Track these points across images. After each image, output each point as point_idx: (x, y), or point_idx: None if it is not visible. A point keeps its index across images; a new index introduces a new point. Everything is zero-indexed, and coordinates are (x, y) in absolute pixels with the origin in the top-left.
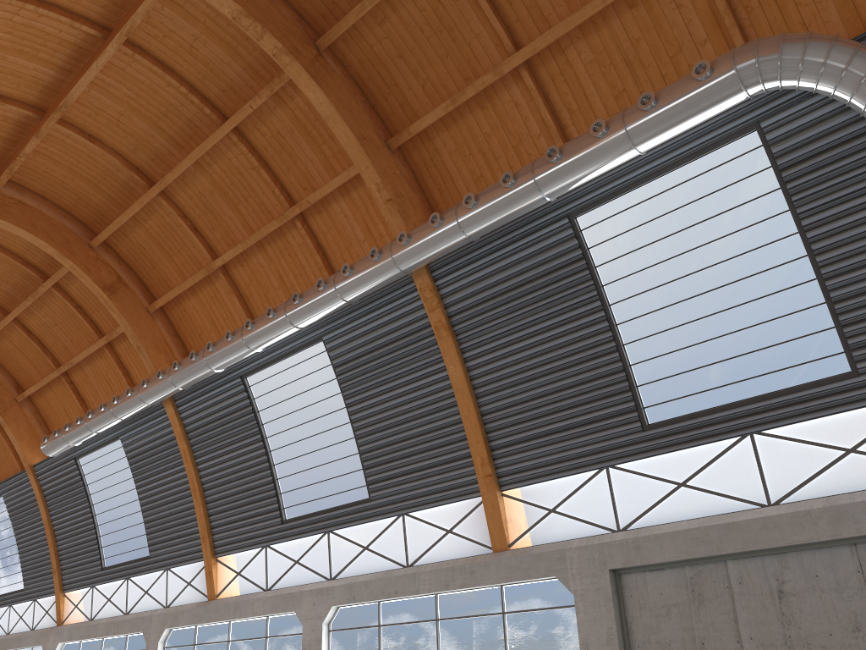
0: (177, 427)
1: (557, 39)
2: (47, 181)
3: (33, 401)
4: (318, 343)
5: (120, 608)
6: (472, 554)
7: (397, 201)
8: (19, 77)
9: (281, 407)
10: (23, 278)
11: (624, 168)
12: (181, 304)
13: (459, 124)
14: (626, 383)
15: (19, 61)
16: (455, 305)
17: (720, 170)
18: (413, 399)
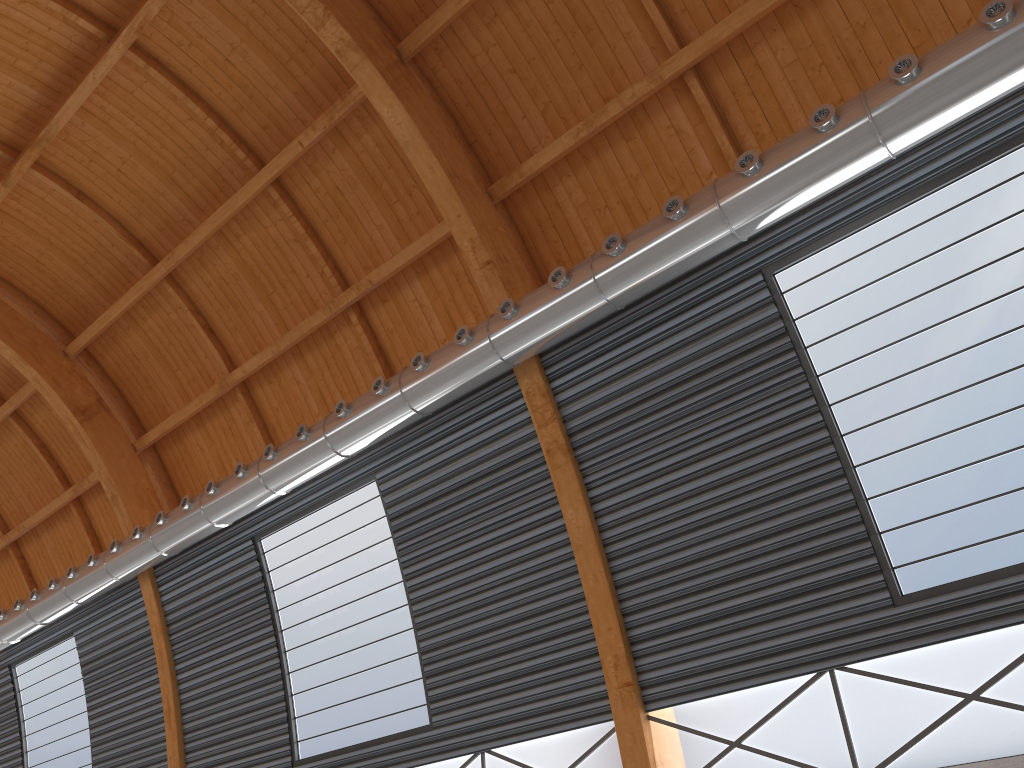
0: (154, 616)
1: (742, 33)
2: (17, 260)
3: None
4: (368, 484)
5: None
6: None
7: (500, 266)
8: None
9: (306, 583)
10: None
11: (854, 191)
12: (181, 440)
13: (593, 165)
14: (861, 528)
15: None
16: (579, 416)
17: (1013, 186)
18: (508, 564)
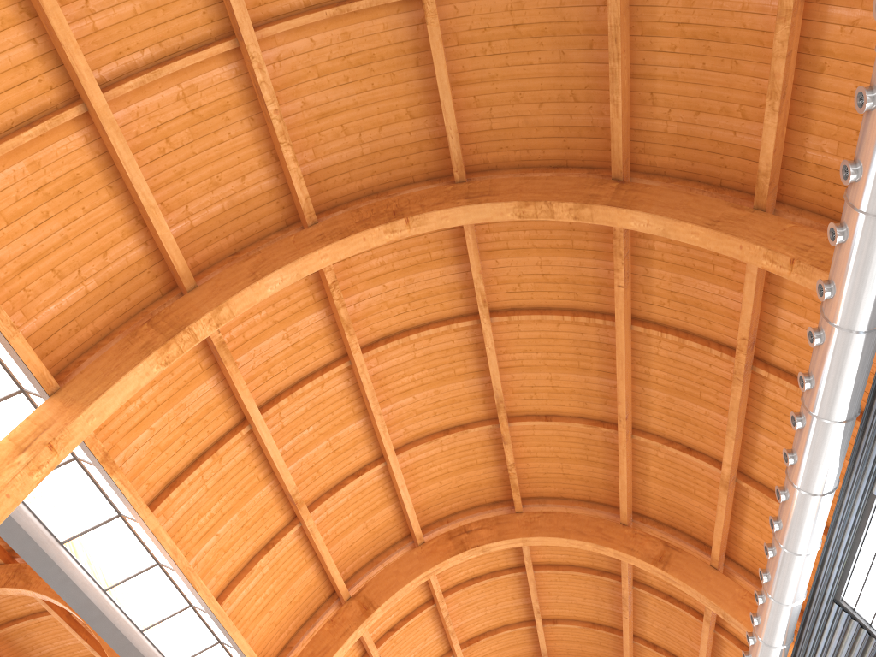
0: None
1: None
2: (553, 480)
3: None
4: None
5: None
6: None
7: (805, 256)
8: (460, 401)
9: None
10: (610, 589)
11: None
12: (740, 542)
13: (815, 114)
14: None
15: (448, 387)
16: None
17: None
18: None
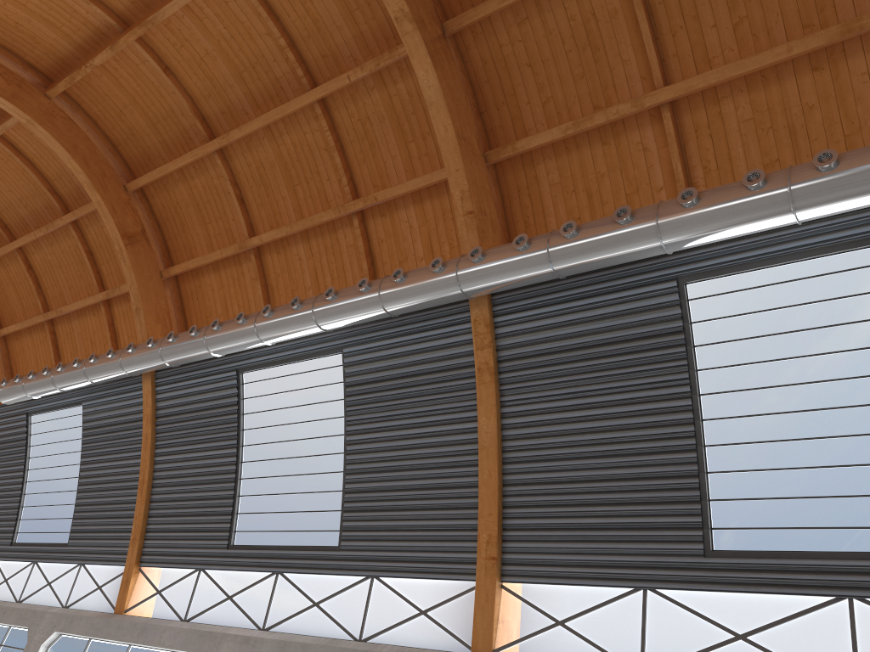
0: (148, 408)
1: (715, 86)
2: (105, 106)
3: (7, 343)
4: (336, 354)
5: (14, 593)
6: (443, 649)
7: (479, 217)
8: None
9: (270, 416)
10: (44, 206)
11: (764, 238)
12: (198, 278)
13: (571, 156)
14: (696, 492)
15: None
16: (509, 349)
17: None
18: (427, 445)
